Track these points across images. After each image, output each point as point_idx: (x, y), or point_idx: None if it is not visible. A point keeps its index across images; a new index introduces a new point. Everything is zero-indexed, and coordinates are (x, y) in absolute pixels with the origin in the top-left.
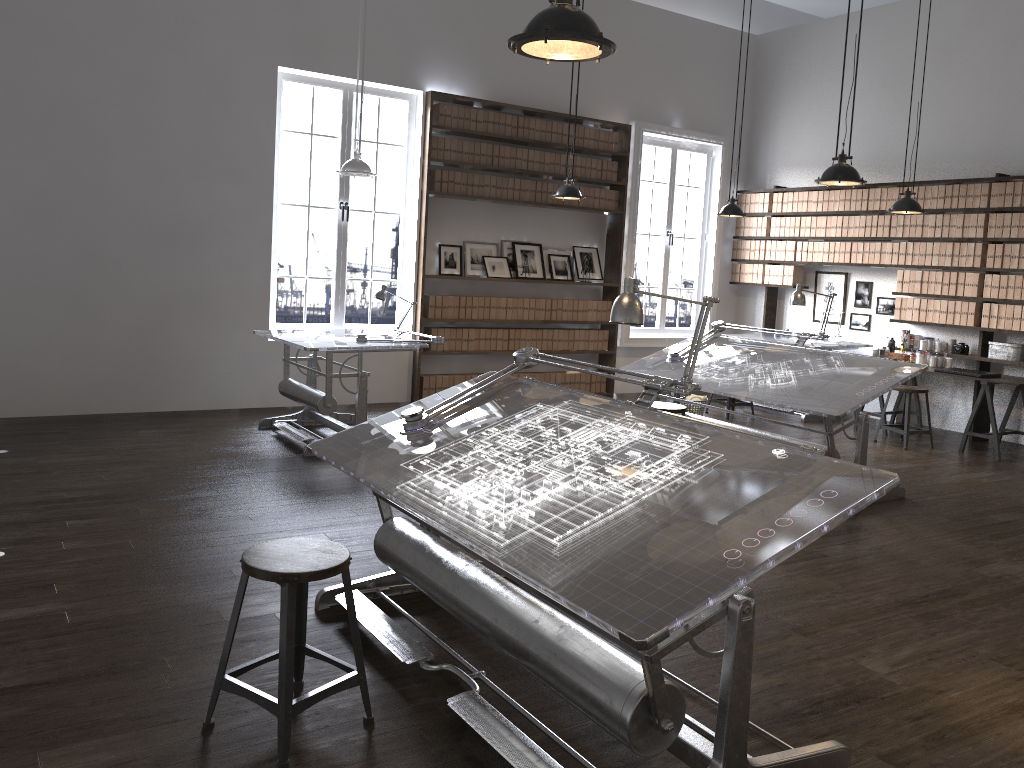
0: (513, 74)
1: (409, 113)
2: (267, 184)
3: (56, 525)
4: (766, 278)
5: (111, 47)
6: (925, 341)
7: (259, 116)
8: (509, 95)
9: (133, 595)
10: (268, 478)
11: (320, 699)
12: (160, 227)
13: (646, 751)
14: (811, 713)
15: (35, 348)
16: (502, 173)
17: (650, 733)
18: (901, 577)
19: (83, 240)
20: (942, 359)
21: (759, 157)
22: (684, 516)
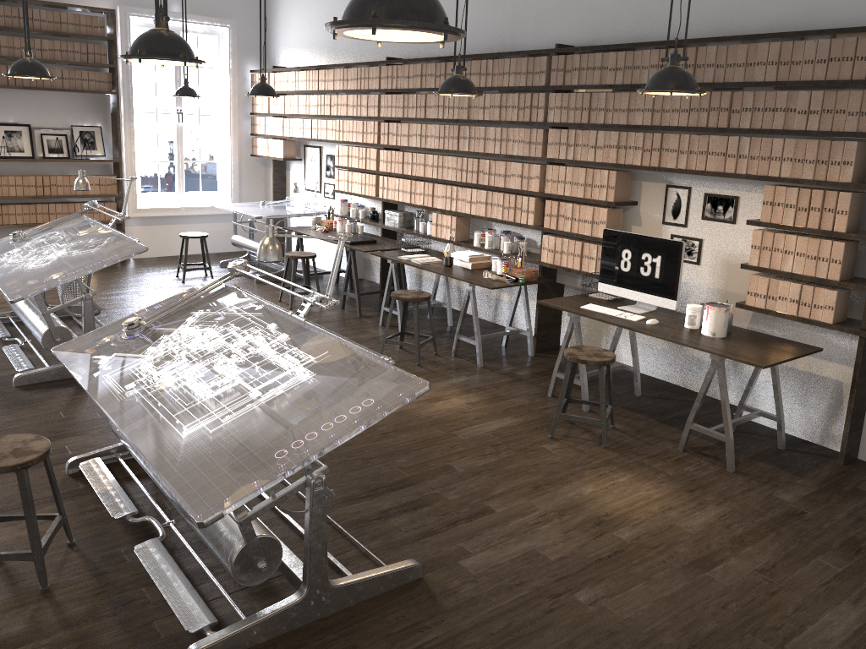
0: None
1: None
2: None
3: None
4: (269, 151)
5: None
6: (353, 209)
7: None
8: None
9: None
10: None
11: None
12: None
13: None
14: None
15: None
16: None
17: None
18: None
19: None
20: (354, 226)
21: (271, 39)
22: None
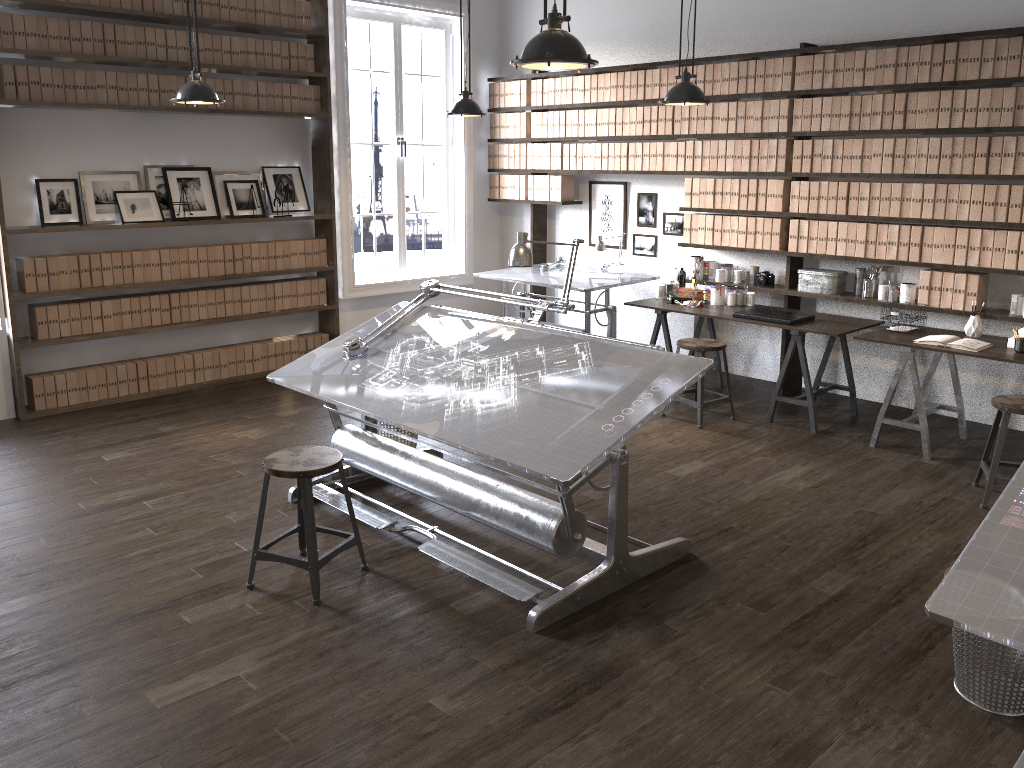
0: None
1: None
2: None
3: None
4: (530, 193)
5: None
6: (722, 270)
7: None
8: None
9: None
10: None
11: None
12: None
13: None
14: None
15: None
16: (132, 67)
17: None
18: None
19: None
20: (743, 295)
21: (514, 32)
22: None
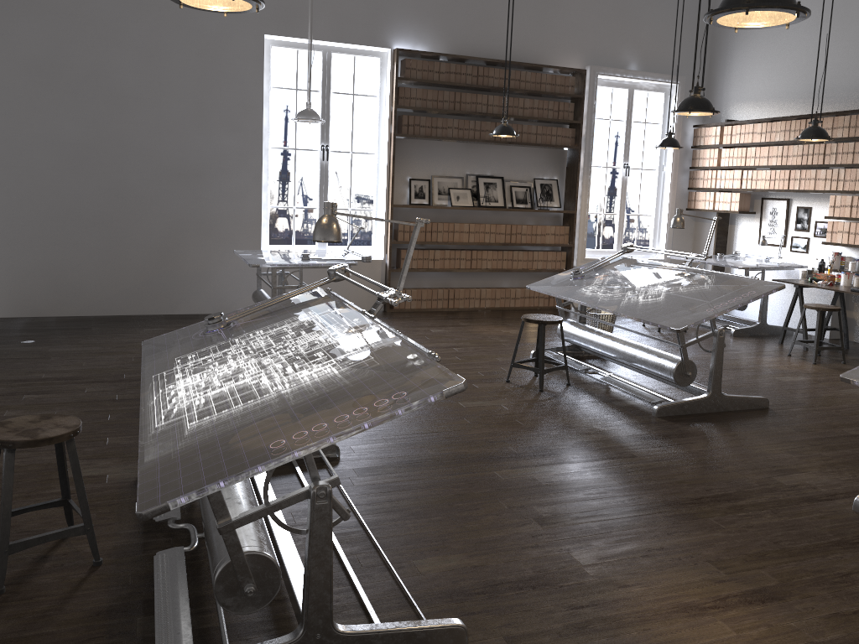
0: (473, 30)
1: (381, 68)
2: (257, 132)
3: (15, 398)
4: (716, 205)
5: (129, 27)
6: (854, 263)
7: (249, 76)
8: (469, 48)
9: (18, 453)
10: None
11: (41, 542)
12: (171, 168)
13: (237, 609)
14: (479, 593)
15: (77, 264)
16: (466, 116)
17: (240, 594)
18: (691, 480)
19: (111, 180)
20: None
21: (716, 94)
22: (285, 409)
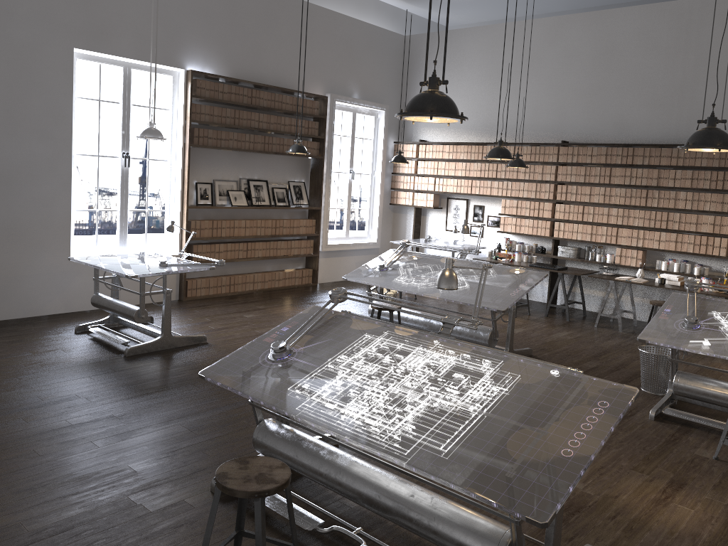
0: (248, 58)
1: (173, 85)
2: (67, 140)
3: None
4: (415, 201)
5: None
6: (519, 245)
7: (59, 87)
8: (245, 73)
9: (65, 499)
10: (110, 379)
11: None
12: None
13: None
14: None
15: None
16: (240, 129)
17: None
18: None
19: None
20: (531, 257)
21: None
22: (521, 425)
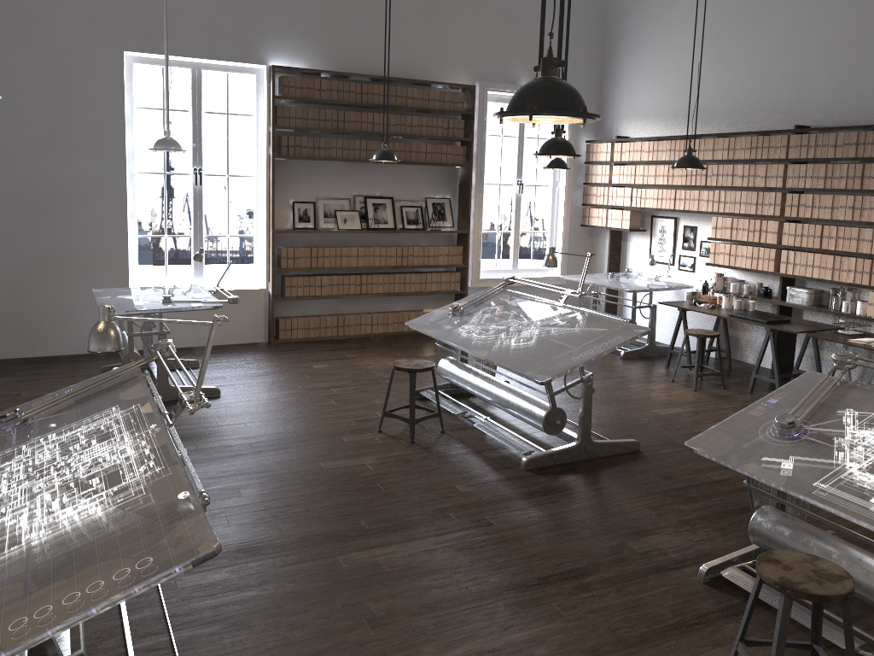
0: (355, 45)
1: (257, 86)
2: (120, 156)
3: None
4: (609, 222)
5: None
6: (735, 284)
7: (108, 97)
8: (352, 64)
9: None
10: None
11: None
12: (21, 199)
13: None
14: None
15: None
16: (352, 135)
17: None
18: (543, 552)
19: None
20: (745, 302)
21: (607, 108)
22: (21, 576)
